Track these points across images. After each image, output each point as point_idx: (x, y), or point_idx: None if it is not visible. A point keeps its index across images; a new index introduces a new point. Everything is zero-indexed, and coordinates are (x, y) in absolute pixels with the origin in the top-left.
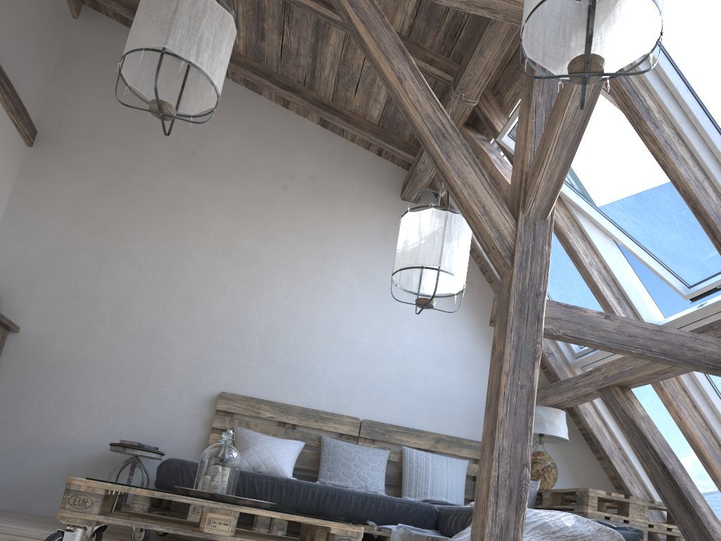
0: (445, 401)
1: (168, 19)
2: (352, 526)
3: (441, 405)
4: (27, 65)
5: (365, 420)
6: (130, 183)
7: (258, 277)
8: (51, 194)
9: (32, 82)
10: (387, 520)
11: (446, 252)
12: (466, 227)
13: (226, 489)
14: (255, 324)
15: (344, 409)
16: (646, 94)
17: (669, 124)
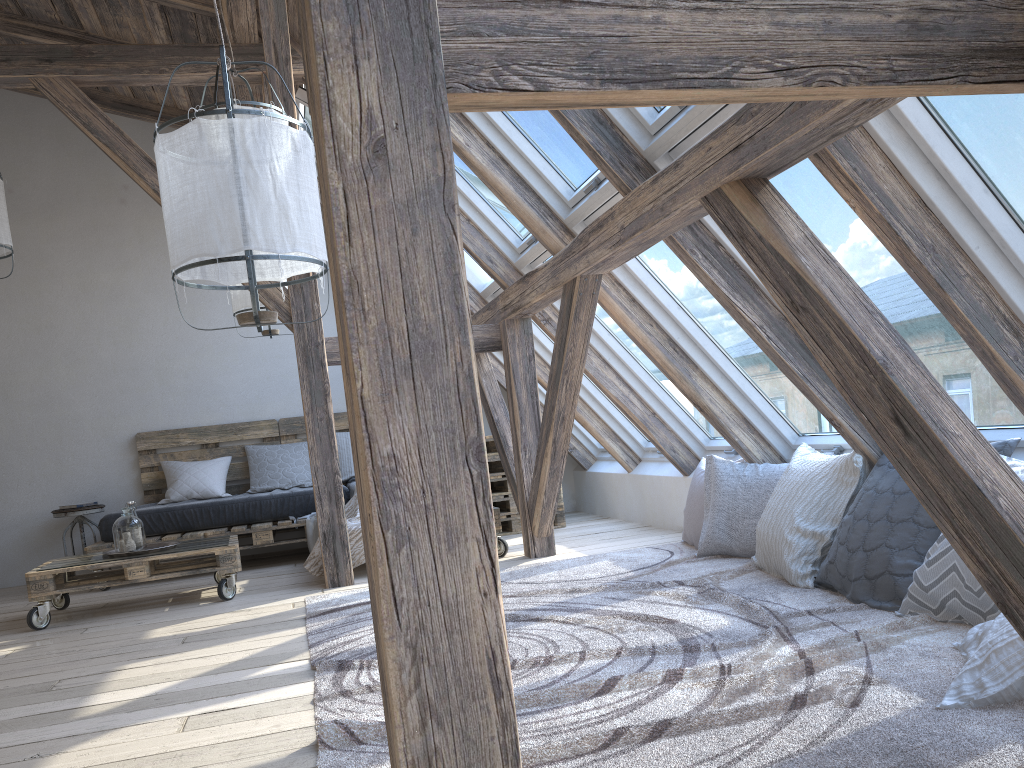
0: None
1: None
2: (229, 546)
3: None
4: None
5: (281, 419)
6: None
7: (130, 309)
8: None
9: None
10: (307, 511)
11: None
12: None
13: (138, 546)
14: (145, 358)
15: (260, 414)
16: None
17: None
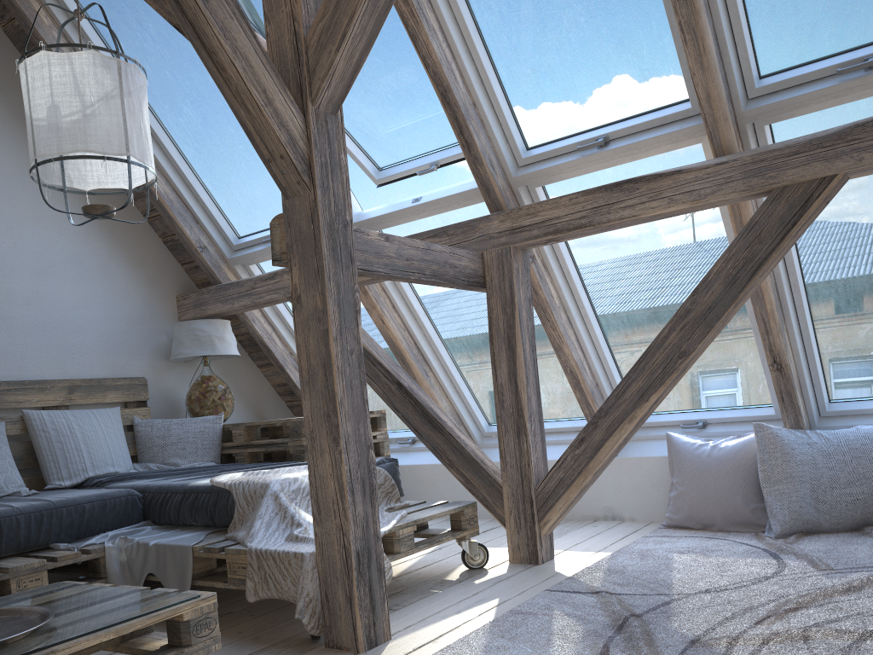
0: (66, 331)
1: None
2: (206, 599)
3: (62, 337)
4: None
5: None
6: None
7: None
8: None
9: None
10: (80, 533)
11: (133, 131)
12: (145, 86)
13: None
14: None
15: None
16: None
17: None
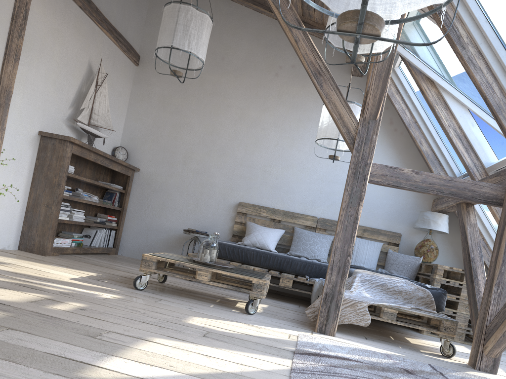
0: (372, 207)
1: (173, 28)
2: (262, 280)
3: (369, 209)
4: (130, 20)
5: (320, 218)
6: (189, 82)
7: (260, 134)
8: (149, 93)
9: (134, 29)
10: (317, 276)
11: None
12: (358, 110)
13: (209, 260)
14: (258, 162)
15: (309, 211)
16: (460, 25)
17: (473, 45)
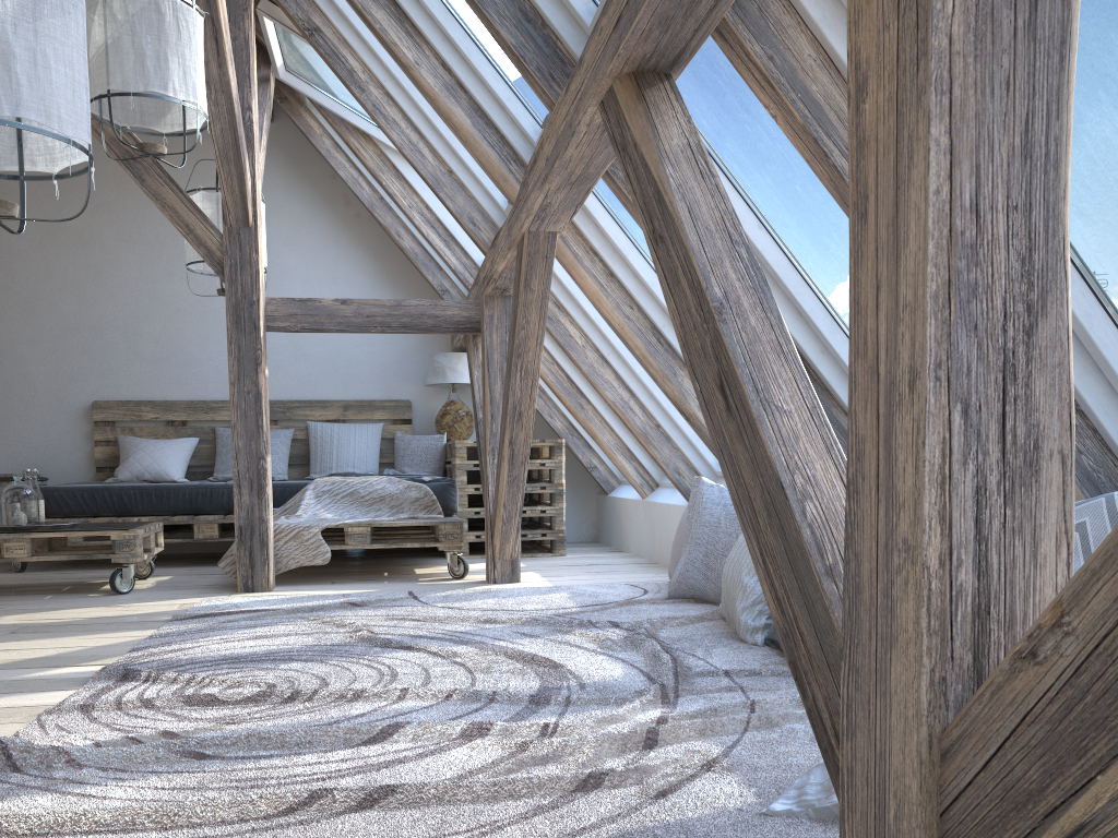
0: (350, 363)
1: None
2: (128, 531)
3: (346, 367)
4: None
5: None
6: None
7: (100, 259)
8: None
9: None
10: None
11: None
12: None
13: (25, 521)
14: (112, 317)
15: None
16: (348, 52)
17: (376, 84)
